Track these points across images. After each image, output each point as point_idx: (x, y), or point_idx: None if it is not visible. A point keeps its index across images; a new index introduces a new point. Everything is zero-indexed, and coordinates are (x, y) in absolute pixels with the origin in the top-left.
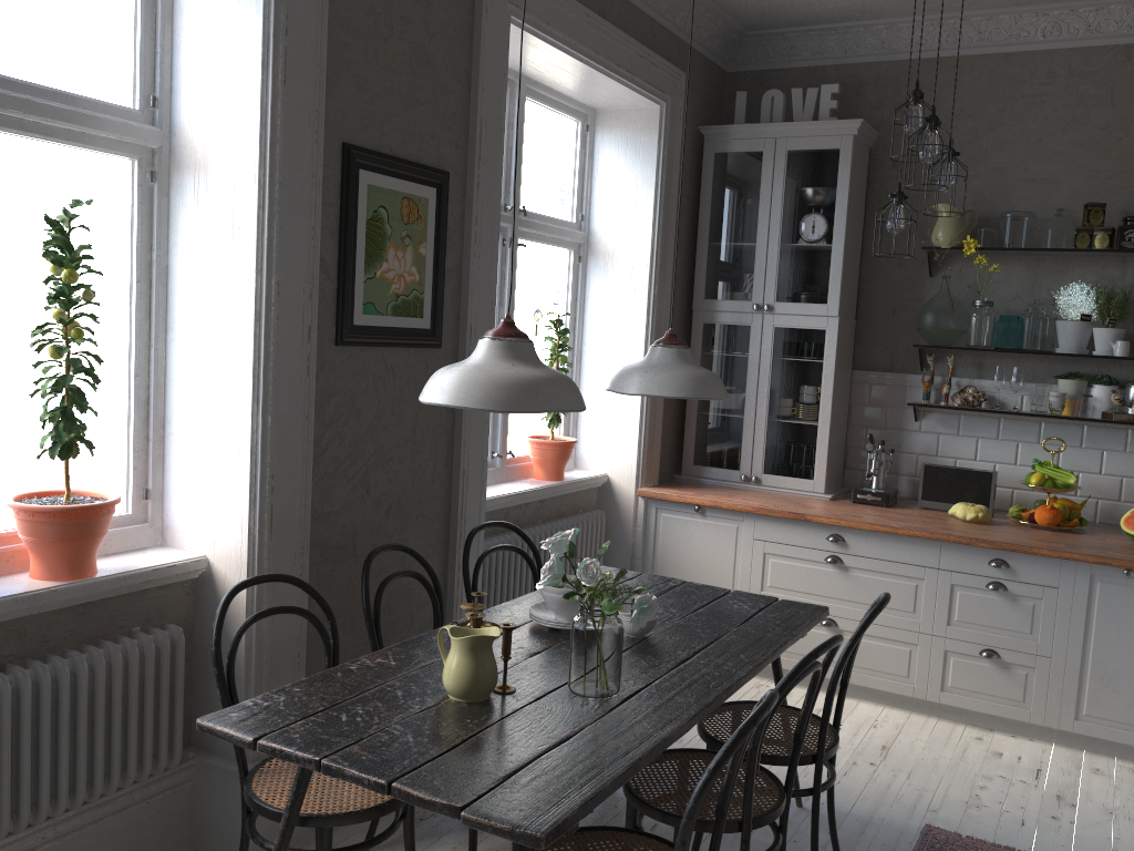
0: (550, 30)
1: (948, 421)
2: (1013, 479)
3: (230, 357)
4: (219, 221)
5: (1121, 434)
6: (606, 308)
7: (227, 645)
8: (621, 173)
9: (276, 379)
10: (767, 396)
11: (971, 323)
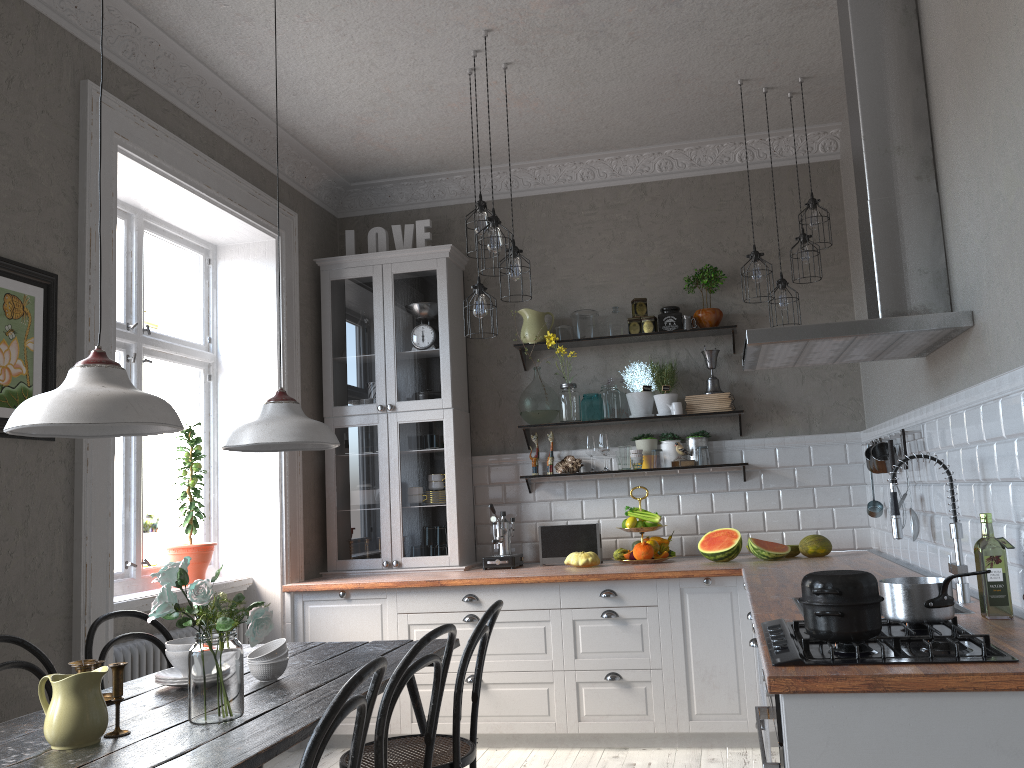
0: (160, 162)
1: (556, 489)
2: (615, 529)
3: None
4: None
5: (689, 479)
6: (239, 420)
7: None
8: (245, 298)
9: None
10: (399, 485)
11: (561, 402)
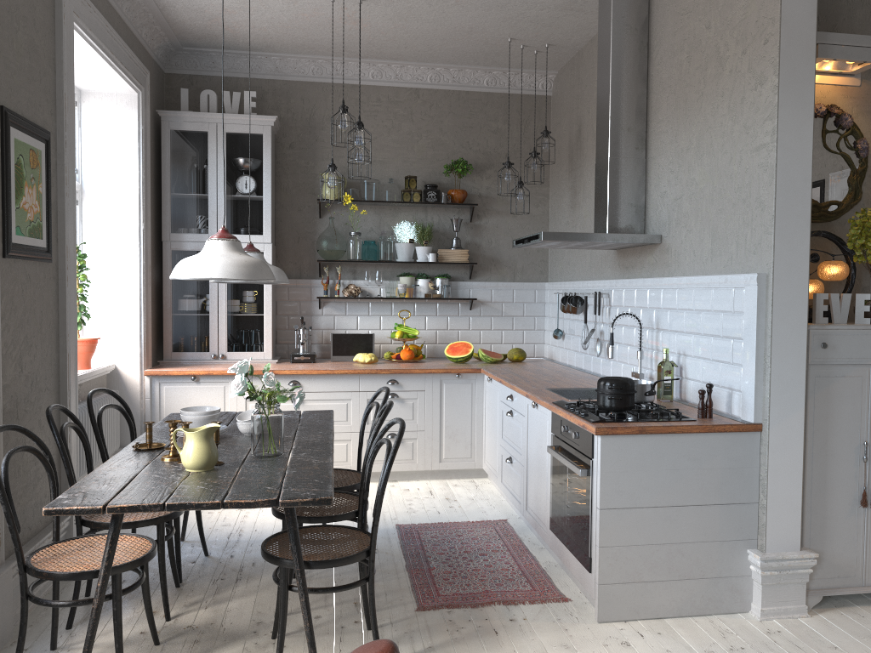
0: (91, 34)
1: (339, 307)
2: (380, 338)
3: None
4: None
5: (434, 306)
6: (103, 239)
7: None
8: (108, 139)
9: None
10: (226, 298)
11: (351, 245)
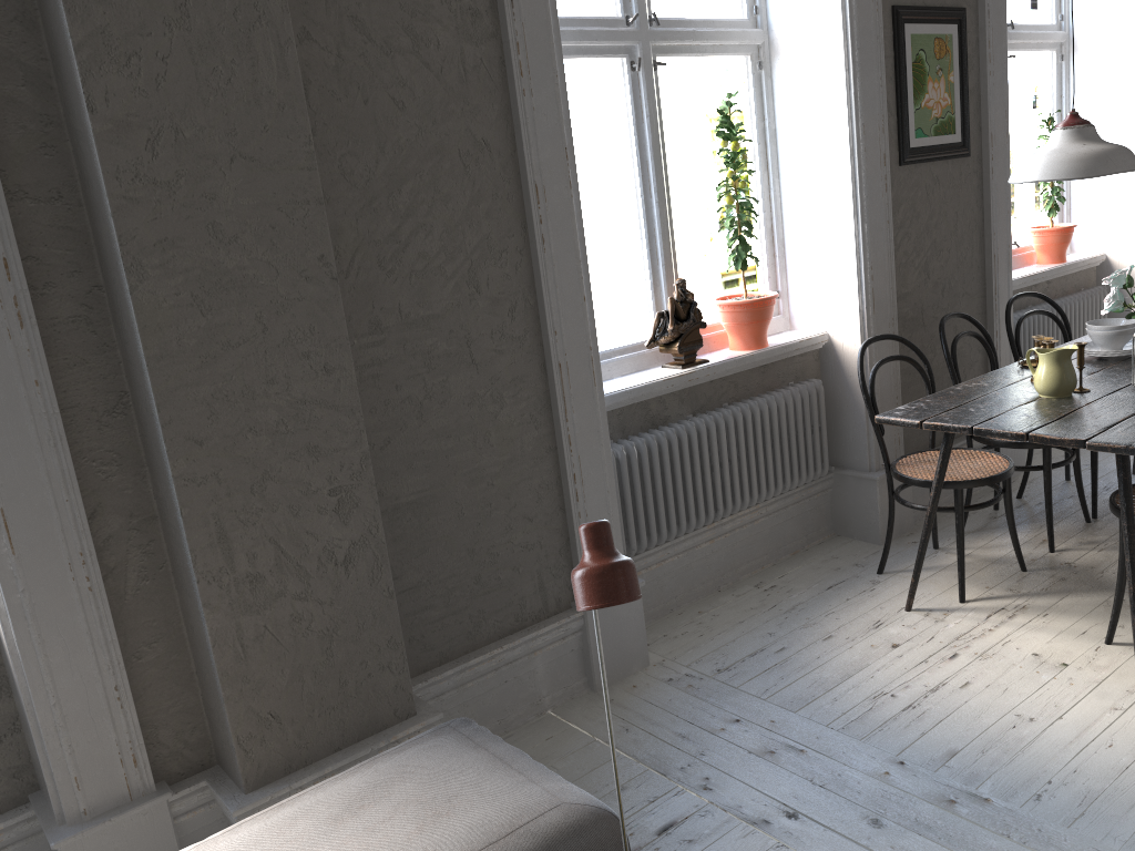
0: None
1: None
2: None
3: (832, 186)
4: (814, 87)
5: None
6: (1092, 99)
7: (849, 392)
8: None
9: (867, 196)
10: None
11: None
